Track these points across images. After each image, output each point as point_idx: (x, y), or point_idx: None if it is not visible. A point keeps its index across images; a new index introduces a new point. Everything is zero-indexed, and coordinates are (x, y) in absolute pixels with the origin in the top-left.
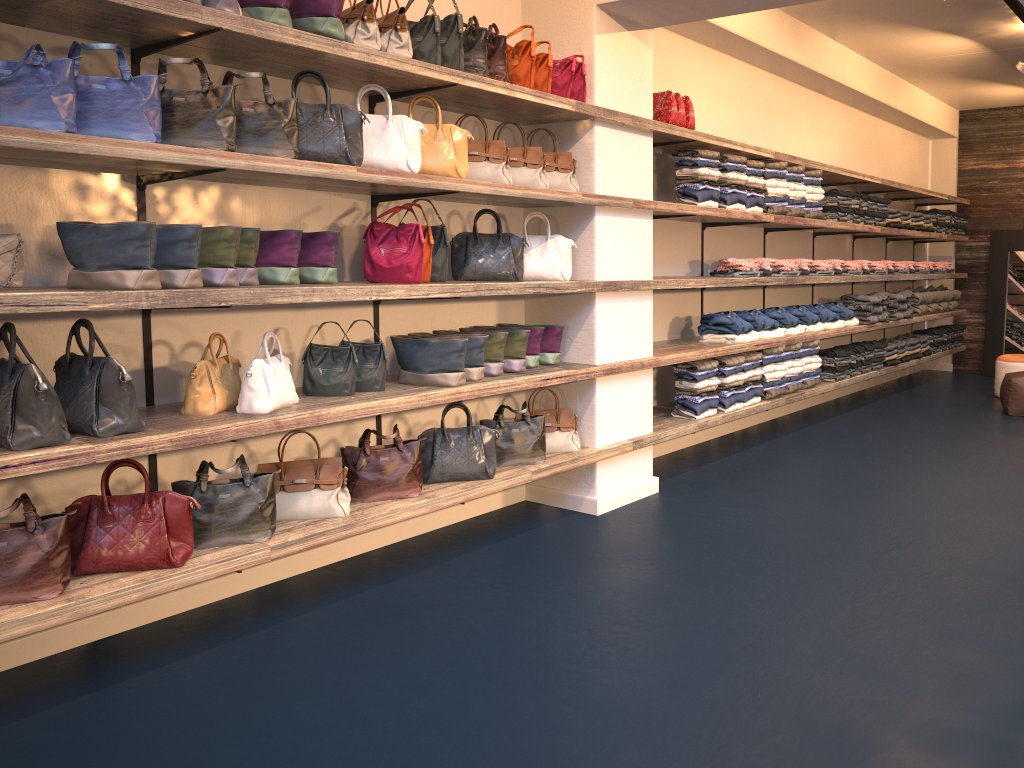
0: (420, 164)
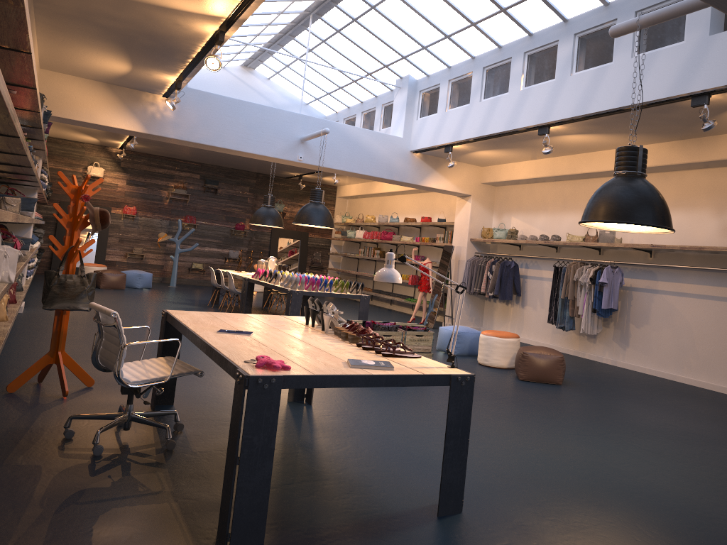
0: None
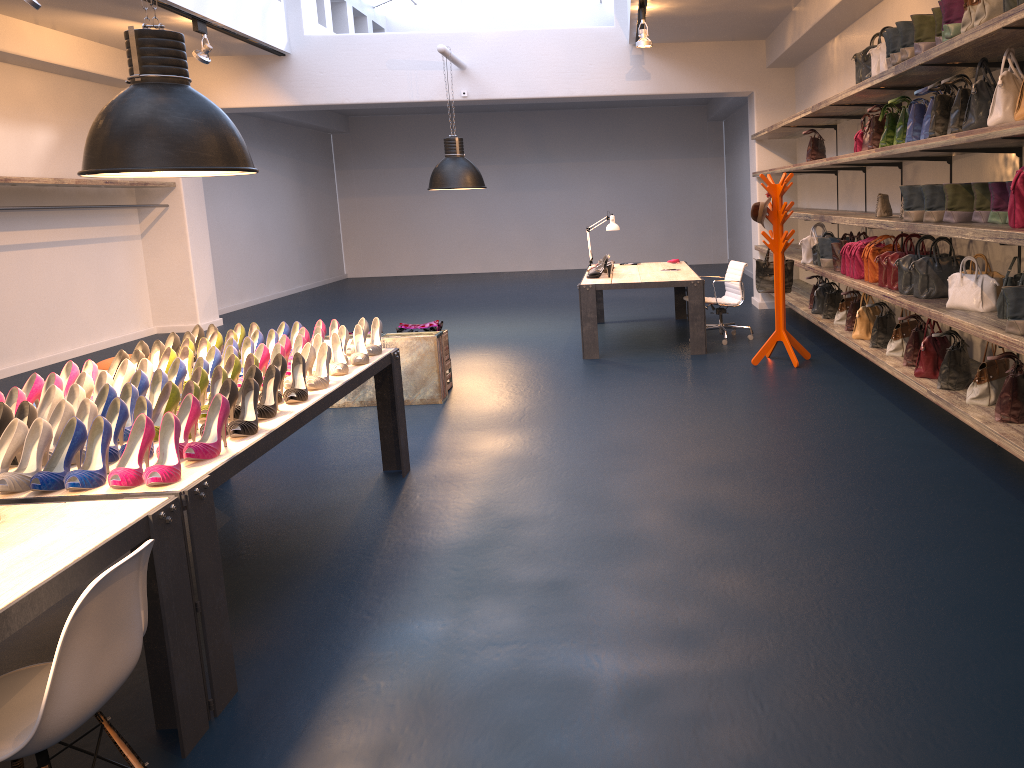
0: (1001, 115)
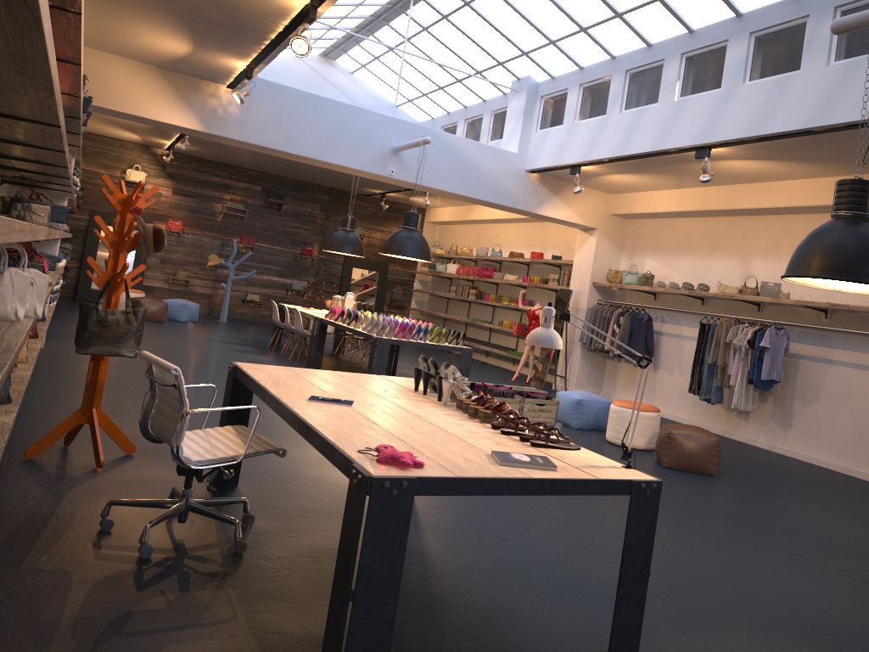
0: None
